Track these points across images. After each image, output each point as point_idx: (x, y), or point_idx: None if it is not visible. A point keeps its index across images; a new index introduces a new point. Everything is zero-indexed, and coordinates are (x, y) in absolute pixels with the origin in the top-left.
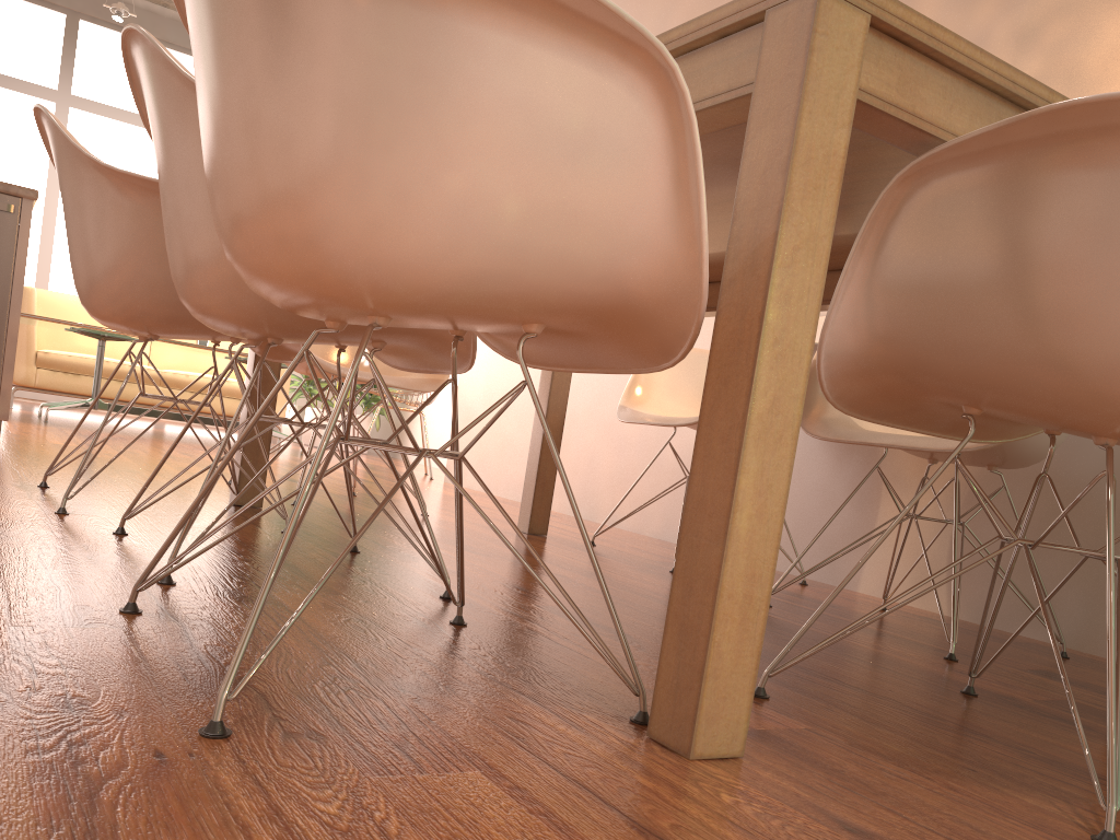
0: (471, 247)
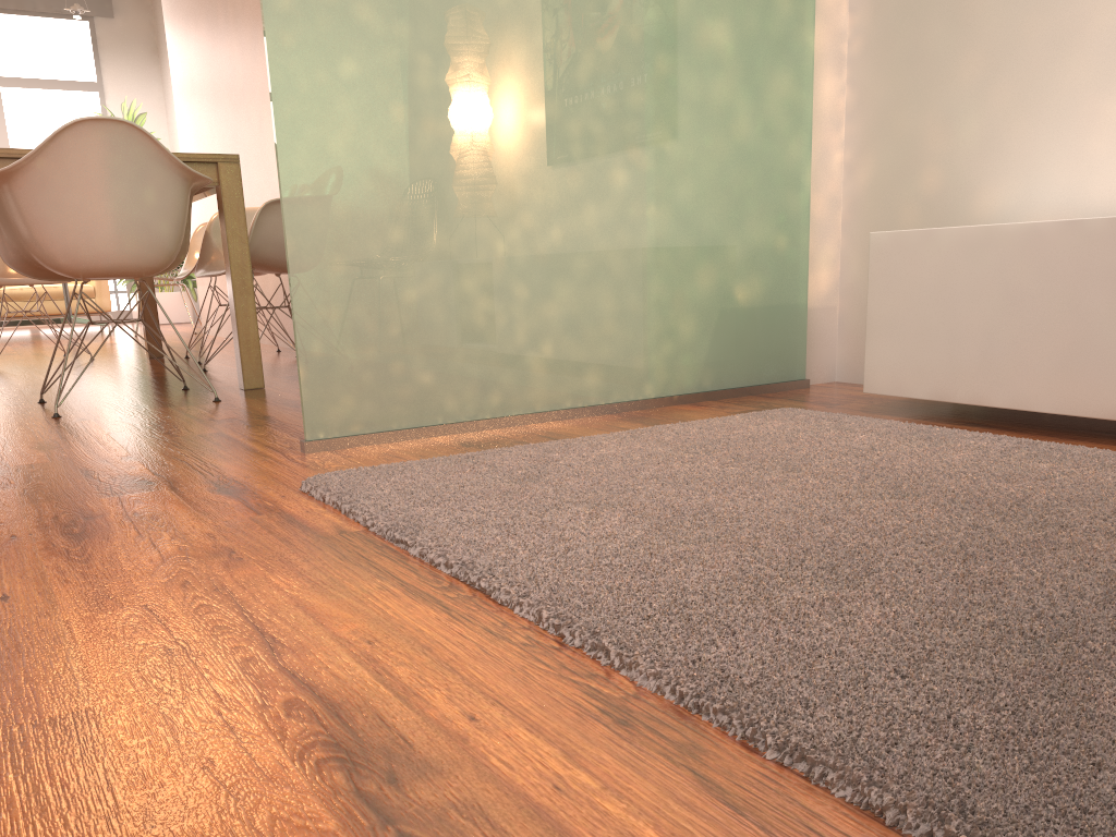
0: None
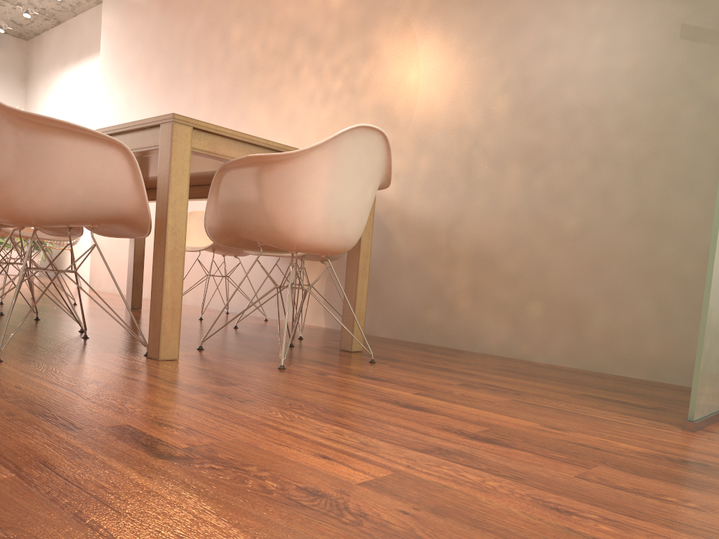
0: (67, 205)
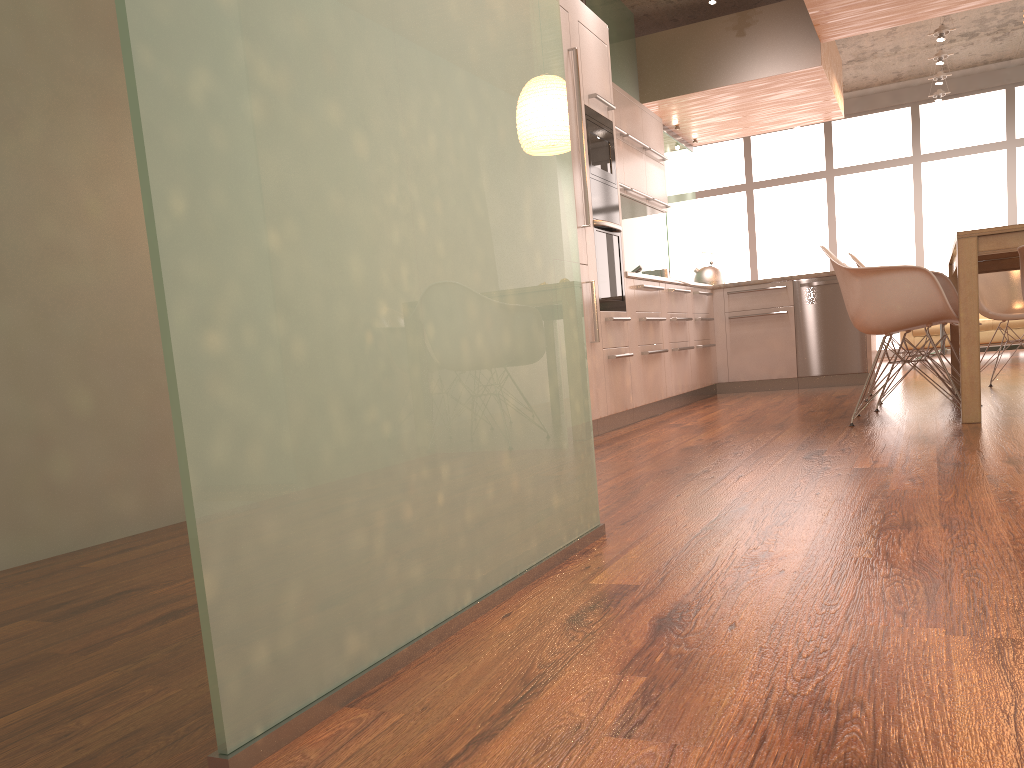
0: (893, 317)
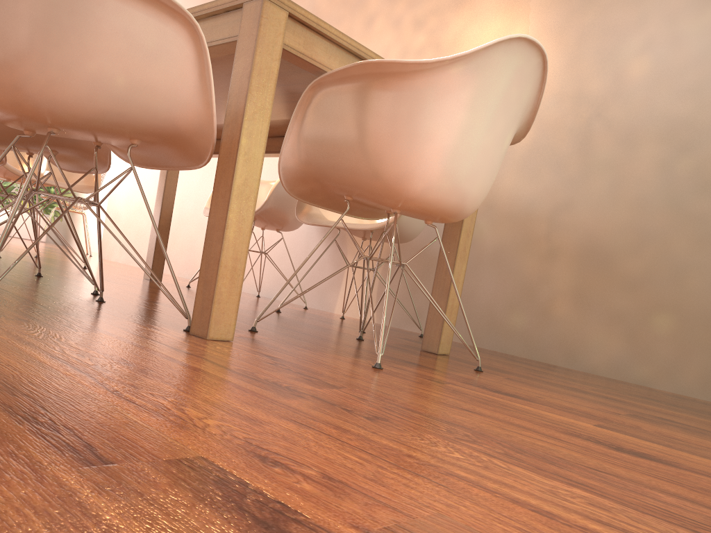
0: (101, 98)
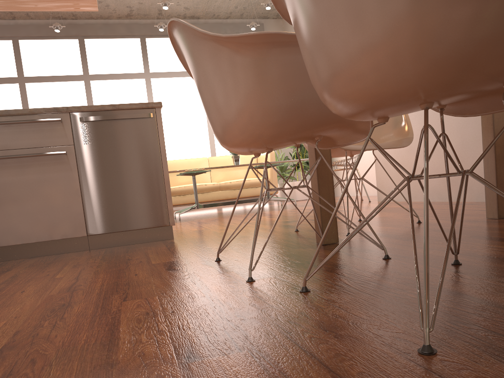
0: None
